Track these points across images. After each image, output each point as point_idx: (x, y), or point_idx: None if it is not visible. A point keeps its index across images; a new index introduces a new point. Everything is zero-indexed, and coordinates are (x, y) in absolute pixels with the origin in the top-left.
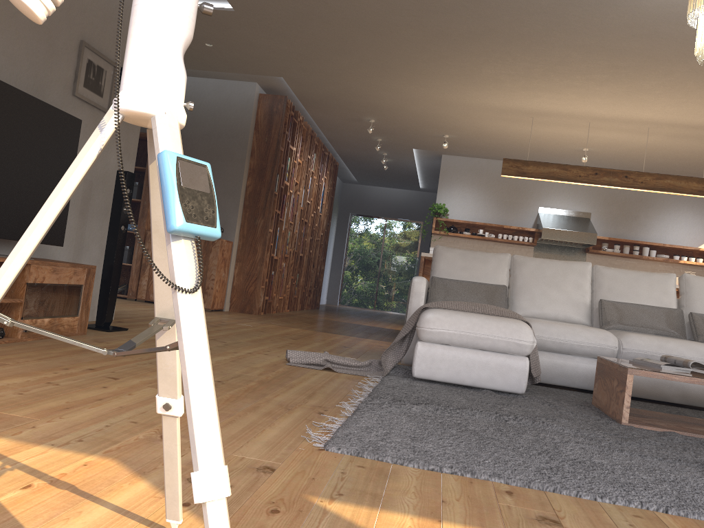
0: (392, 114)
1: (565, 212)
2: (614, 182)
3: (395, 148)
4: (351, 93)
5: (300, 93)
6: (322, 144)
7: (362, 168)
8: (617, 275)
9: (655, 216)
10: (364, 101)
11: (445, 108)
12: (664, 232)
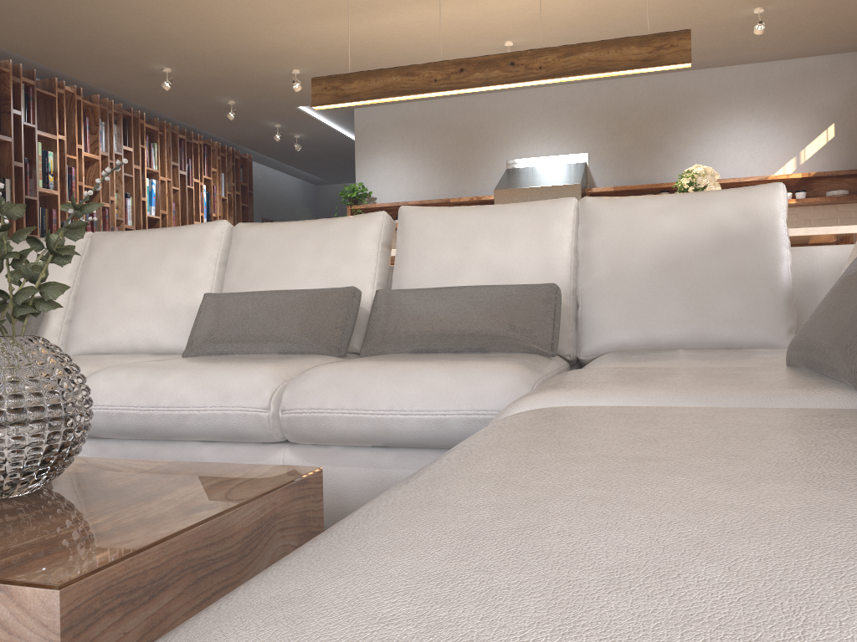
0: (170, 50)
1: (547, 161)
2: (494, 78)
3: (276, 113)
4: (59, 24)
5: (4, 43)
6: (176, 129)
7: (293, 156)
8: (264, 236)
9: (693, 138)
10: (98, 34)
11: (211, 15)
12: (711, 161)
